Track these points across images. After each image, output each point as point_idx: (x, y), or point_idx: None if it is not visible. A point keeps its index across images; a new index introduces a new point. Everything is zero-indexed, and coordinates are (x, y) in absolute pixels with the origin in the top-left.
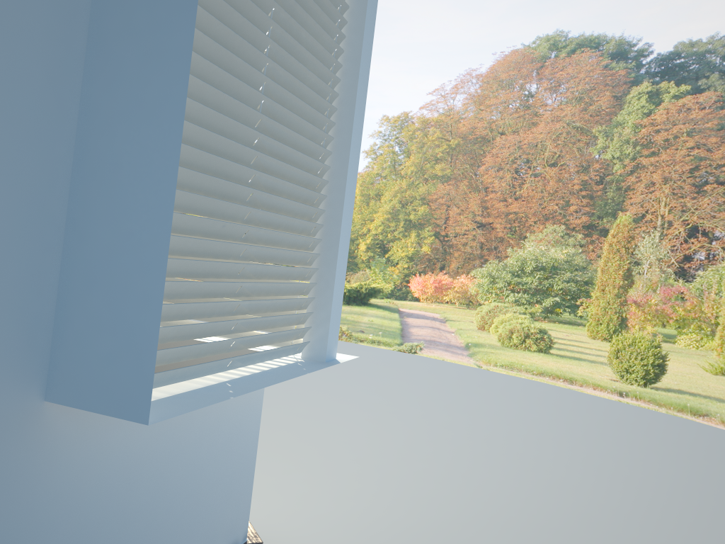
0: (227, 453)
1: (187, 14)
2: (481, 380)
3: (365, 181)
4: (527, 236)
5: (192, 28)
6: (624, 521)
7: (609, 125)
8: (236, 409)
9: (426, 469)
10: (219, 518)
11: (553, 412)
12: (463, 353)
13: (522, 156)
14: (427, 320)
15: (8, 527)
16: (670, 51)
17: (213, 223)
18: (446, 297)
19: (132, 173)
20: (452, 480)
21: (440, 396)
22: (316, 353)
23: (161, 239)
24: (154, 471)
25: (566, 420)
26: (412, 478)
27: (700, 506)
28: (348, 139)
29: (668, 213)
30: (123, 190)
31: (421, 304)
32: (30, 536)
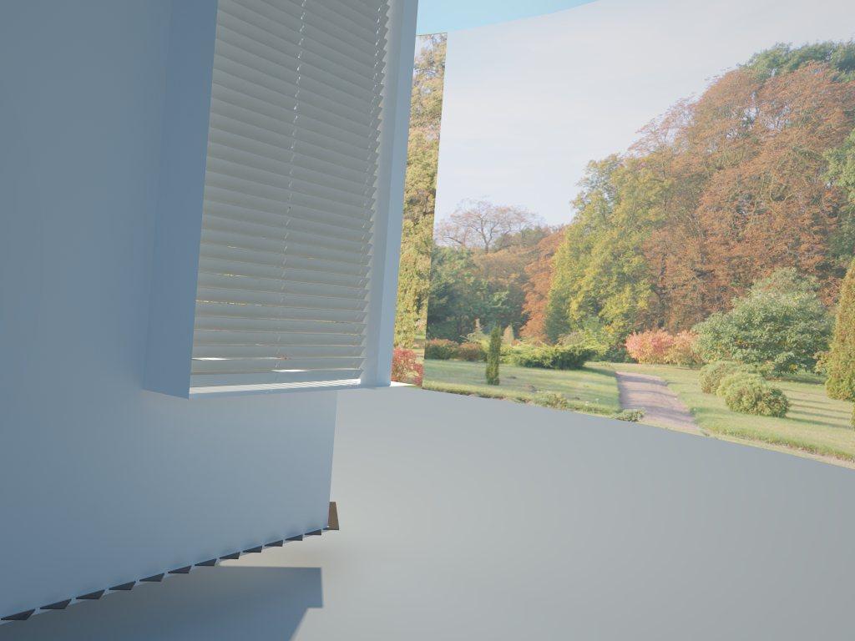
0: (300, 452)
1: (202, 157)
2: (696, 447)
3: (574, 234)
4: (753, 283)
5: (205, 165)
6: (741, 564)
7: (841, 147)
8: (306, 420)
9: (558, 513)
10: (296, 501)
11: (760, 478)
12: (687, 419)
13: (743, 192)
14: (647, 383)
15: (123, 460)
16: None
17: (249, 280)
18: (666, 356)
19: (180, 252)
20: (578, 522)
21: (630, 459)
22: (370, 379)
23: (192, 289)
24: (230, 451)
25: (769, 485)
26: (537, 518)
27: None
28: (387, 210)
29: None
30: (176, 262)
31: (640, 366)
32: (138, 470)
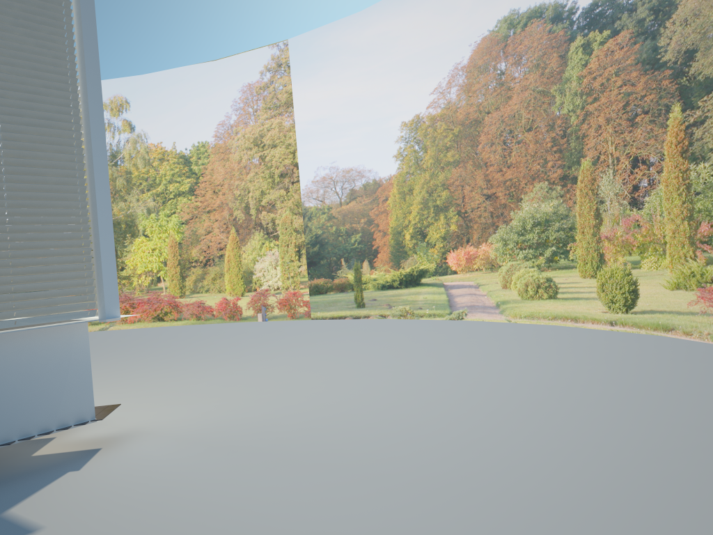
0: (60, 371)
1: None
2: (490, 332)
3: (399, 181)
4: (522, 198)
5: None
6: (418, 407)
7: (561, 83)
8: (62, 348)
9: (318, 392)
10: (62, 404)
11: (514, 347)
12: (495, 311)
13: (506, 129)
14: (466, 288)
15: None
16: (590, 3)
17: None
18: (475, 265)
19: None
20: (325, 396)
21: (423, 348)
22: (103, 315)
23: None
24: None
25: (514, 351)
26: (297, 398)
27: (512, 393)
28: (95, 200)
29: (614, 150)
30: None
31: (459, 276)
32: None
